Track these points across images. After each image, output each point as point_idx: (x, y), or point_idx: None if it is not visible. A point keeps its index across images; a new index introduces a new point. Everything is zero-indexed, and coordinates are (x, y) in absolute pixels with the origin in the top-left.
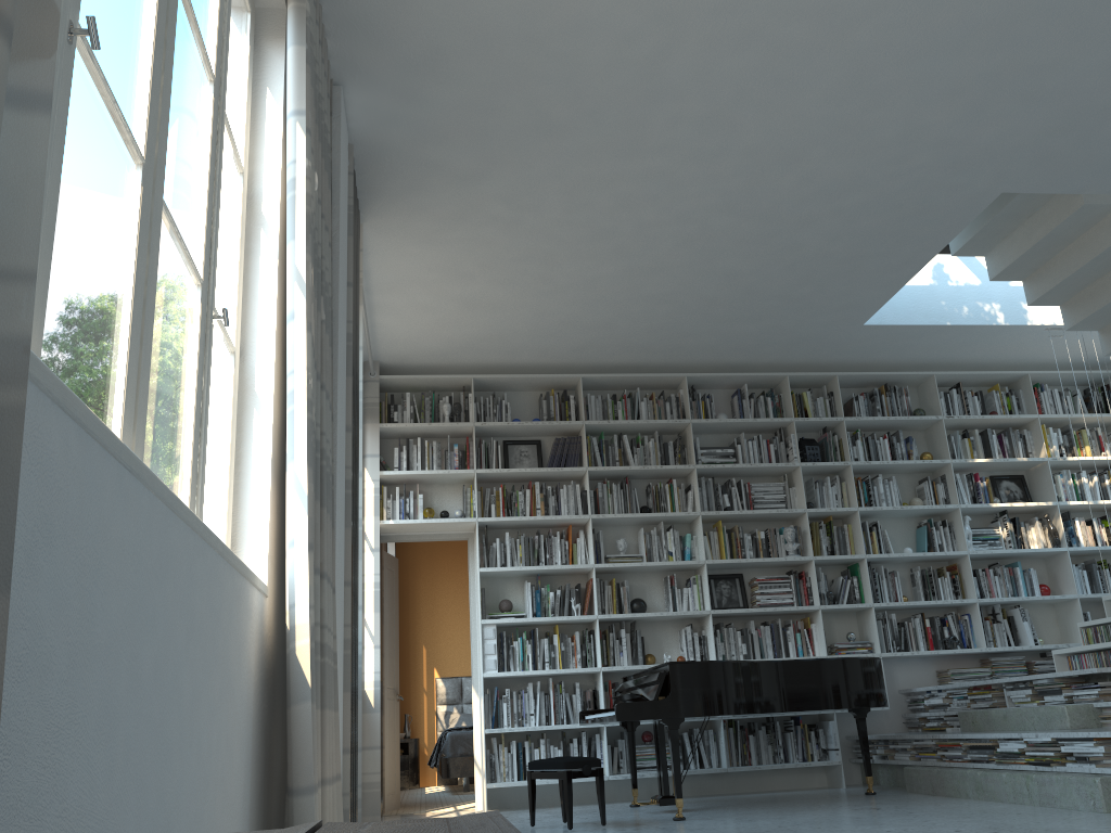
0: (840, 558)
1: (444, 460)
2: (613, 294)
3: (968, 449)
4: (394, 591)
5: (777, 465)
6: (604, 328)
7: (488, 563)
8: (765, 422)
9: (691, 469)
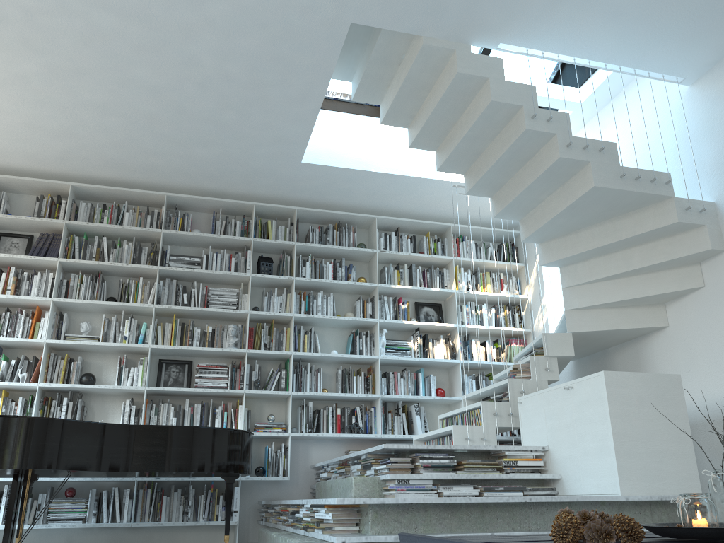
0: (270, 352)
1: None
2: (54, 97)
3: (396, 278)
4: None
5: (230, 274)
6: (71, 136)
7: None
8: (228, 239)
9: (155, 269)
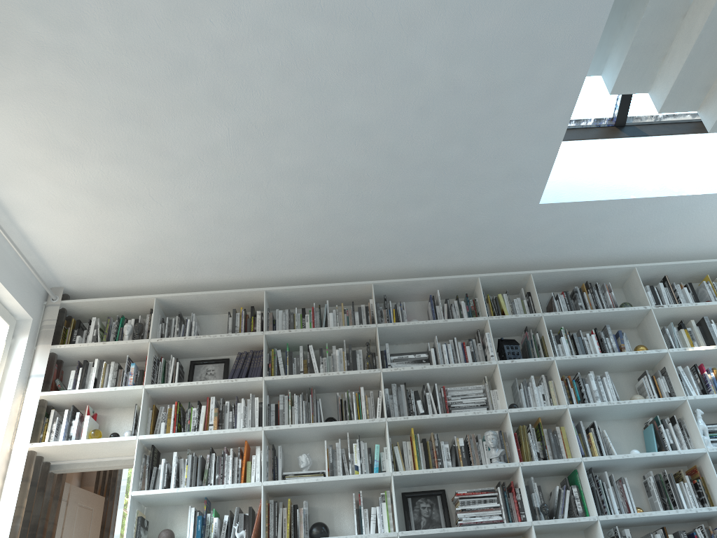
0: (551, 462)
1: (121, 380)
2: (247, 171)
3: (687, 340)
4: (90, 531)
5: (471, 365)
6: (264, 225)
7: (148, 487)
8: (457, 323)
9: (378, 373)
